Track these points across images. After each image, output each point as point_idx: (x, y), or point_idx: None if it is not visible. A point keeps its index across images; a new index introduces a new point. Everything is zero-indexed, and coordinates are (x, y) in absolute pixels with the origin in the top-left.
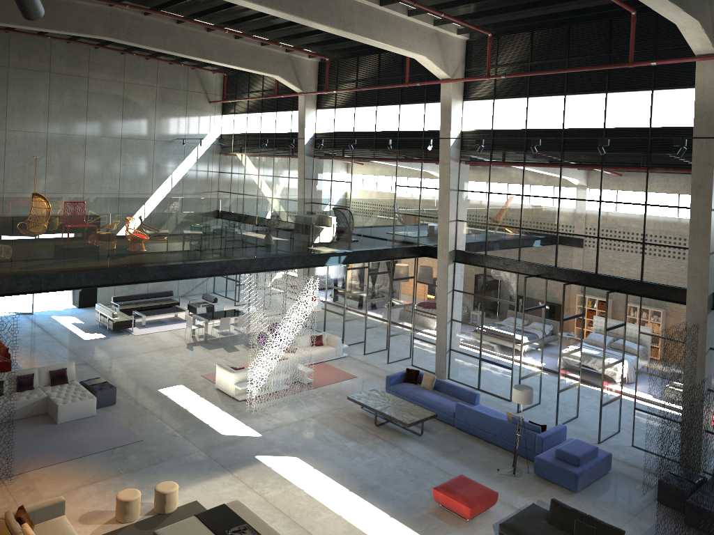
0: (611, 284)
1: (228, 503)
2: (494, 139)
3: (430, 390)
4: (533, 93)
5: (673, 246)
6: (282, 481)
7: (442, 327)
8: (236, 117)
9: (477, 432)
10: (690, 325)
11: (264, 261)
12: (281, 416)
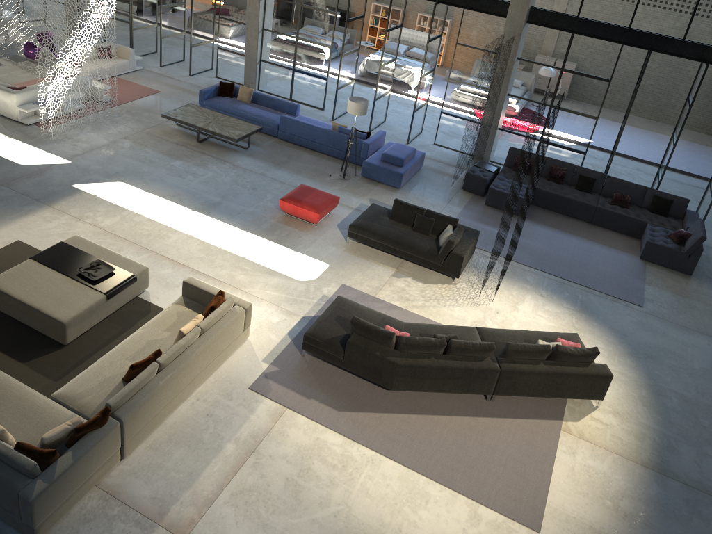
0: None
1: (66, 240)
2: None
3: (248, 103)
4: None
5: None
6: (114, 208)
7: (253, 37)
8: None
9: (303, 142)
10: (506, 37)
11: None
12: (87, 139)
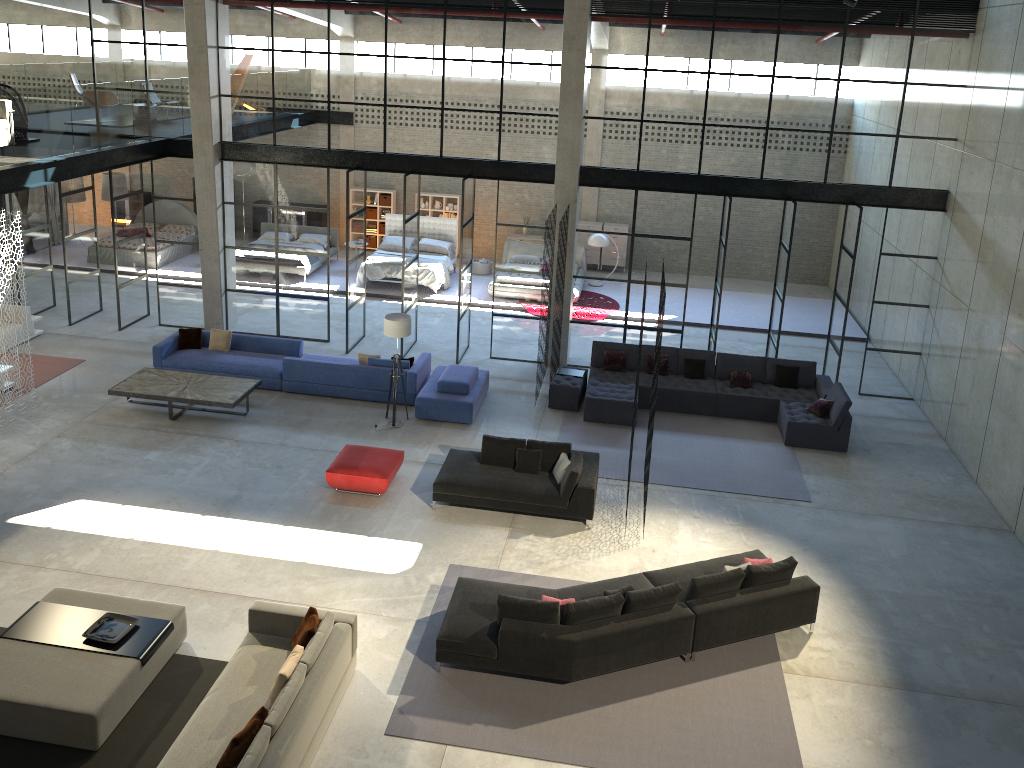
0: (461, 169)
1: (44, 598)
2: None
3: (227, 352)
4: None
5: (537, 114)
6: (85, 539)
7: (212, 260)
8: None
9: (321, 389)
10: (559, 207)
11: None
12: (0, 450)
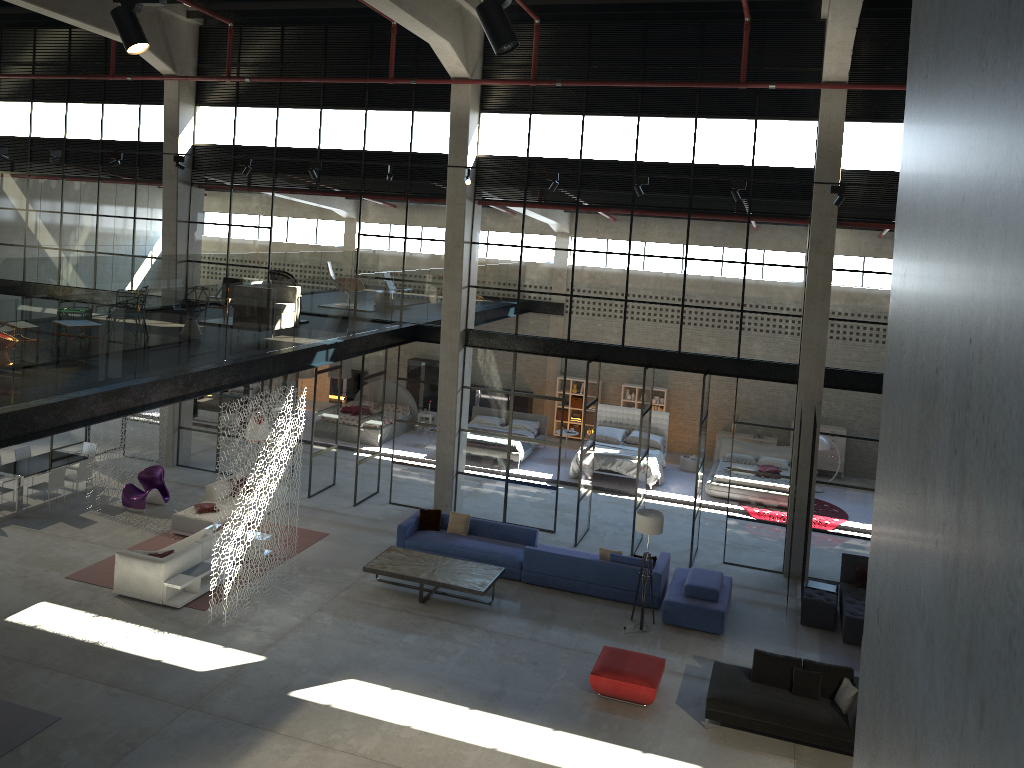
0: (699, 364)
1: None
2: (530, 171)
3: (464, 536)
4: (592, 110)
5: (779, 313)
6: (364, 721)
7: (447, 441)
8: (2, 106)
9: (561, 582)
10: (803, 408)
11: (240, 368)
12: (269, 619)
